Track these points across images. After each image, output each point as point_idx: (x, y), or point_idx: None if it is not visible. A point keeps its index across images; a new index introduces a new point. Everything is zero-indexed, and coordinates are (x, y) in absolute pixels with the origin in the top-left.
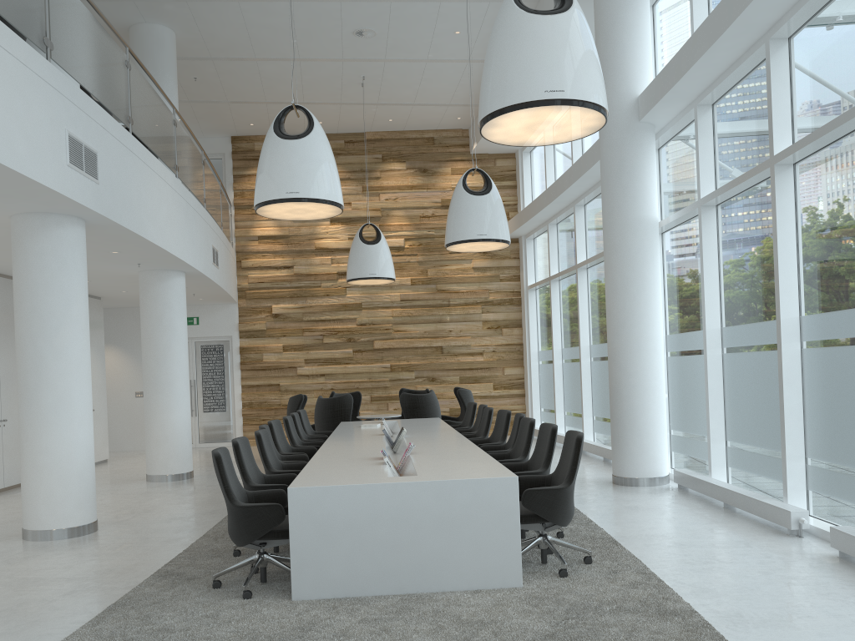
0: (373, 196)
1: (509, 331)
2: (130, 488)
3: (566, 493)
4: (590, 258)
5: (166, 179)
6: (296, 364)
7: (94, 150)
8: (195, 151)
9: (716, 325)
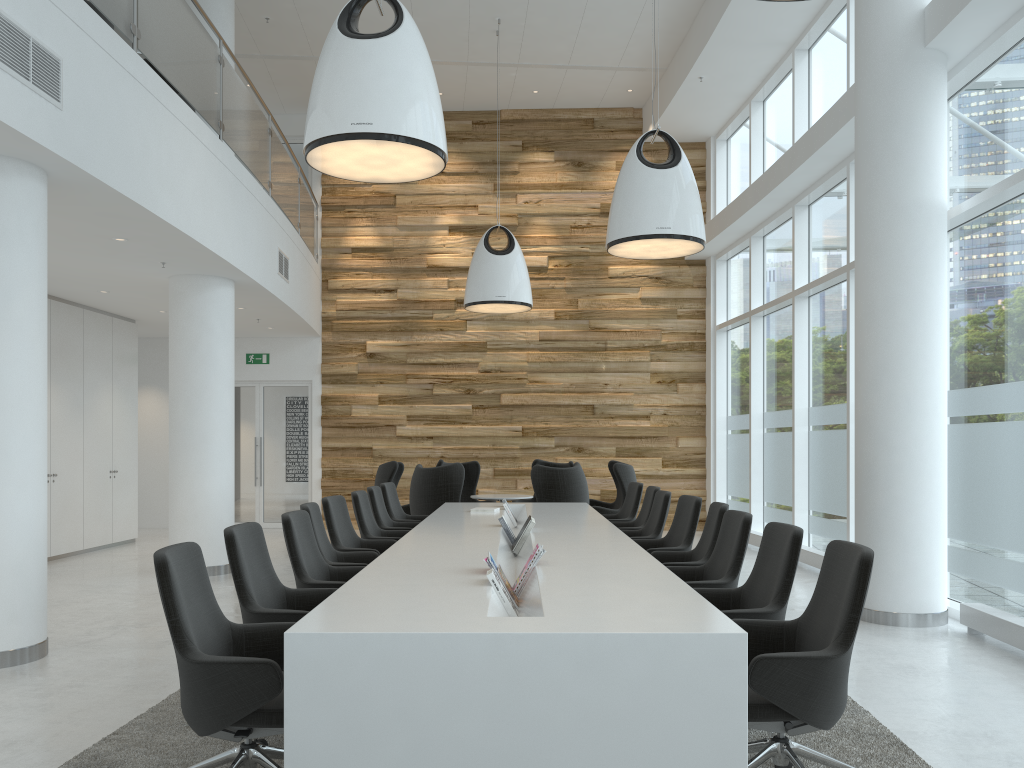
0: (508, 197)
1: (687, 388)
2: (139, 585)
3: (837, 667)
4: (817, 280)
5: (199, 135)
6: (396, 421)
7: (55, 54)
8: (257, 112)
9: None
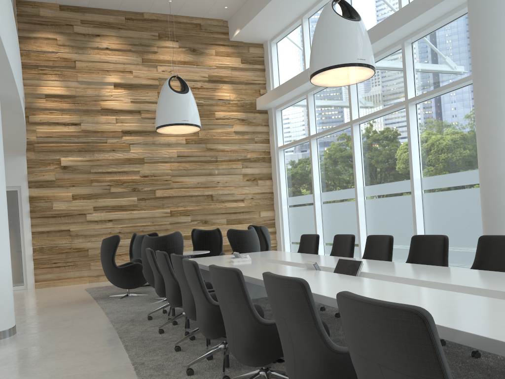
0: (151, 67)
1: (263, 183)
2: None
3: None
4: (375, 112)
5: None
6: (86, 211)
7: None
8: None
9: None
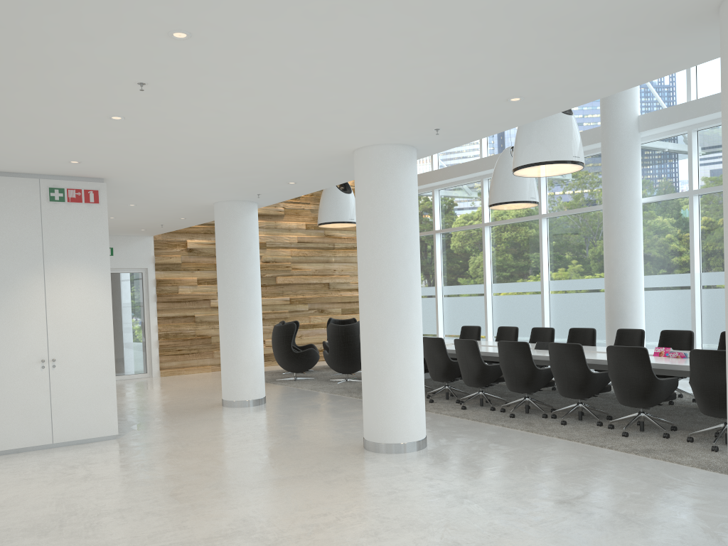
0: None
1: None
2: (249, 413)
3: None
4: (509, 219)
5: None
6: (210, 296)
7: None
8: None
9: (698, 271)
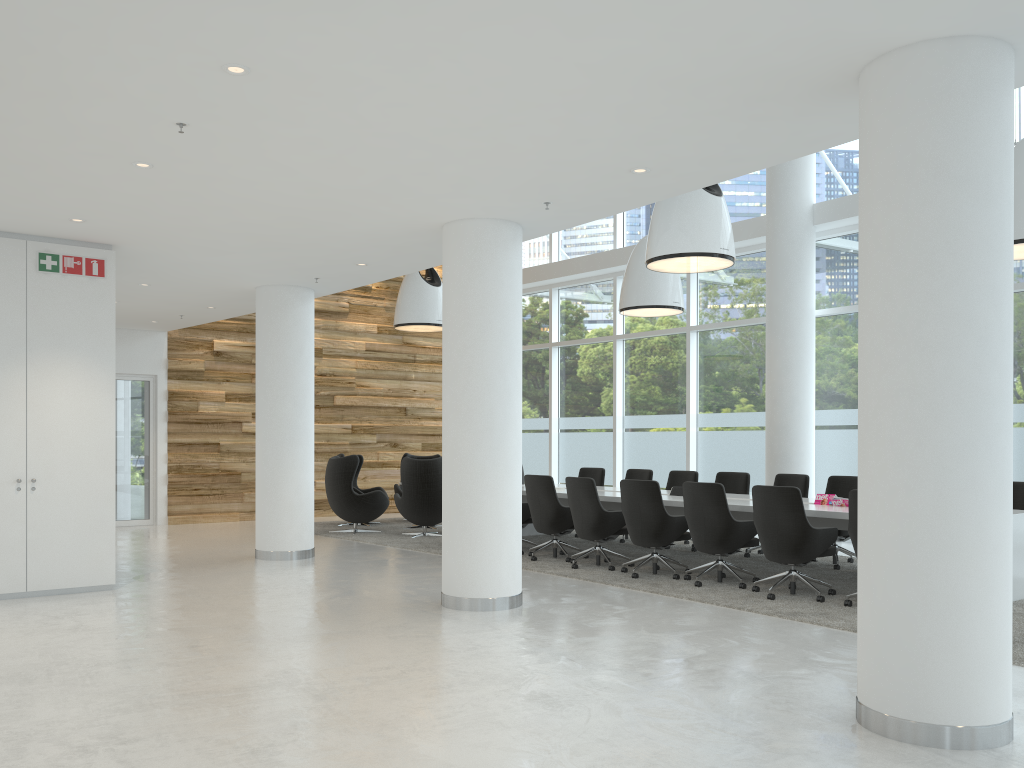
0: None
1: None
2: (292, 567)
3: None
4: (648, 331)
5: None
6: (242, 418)
7: None
8: None
9: None
